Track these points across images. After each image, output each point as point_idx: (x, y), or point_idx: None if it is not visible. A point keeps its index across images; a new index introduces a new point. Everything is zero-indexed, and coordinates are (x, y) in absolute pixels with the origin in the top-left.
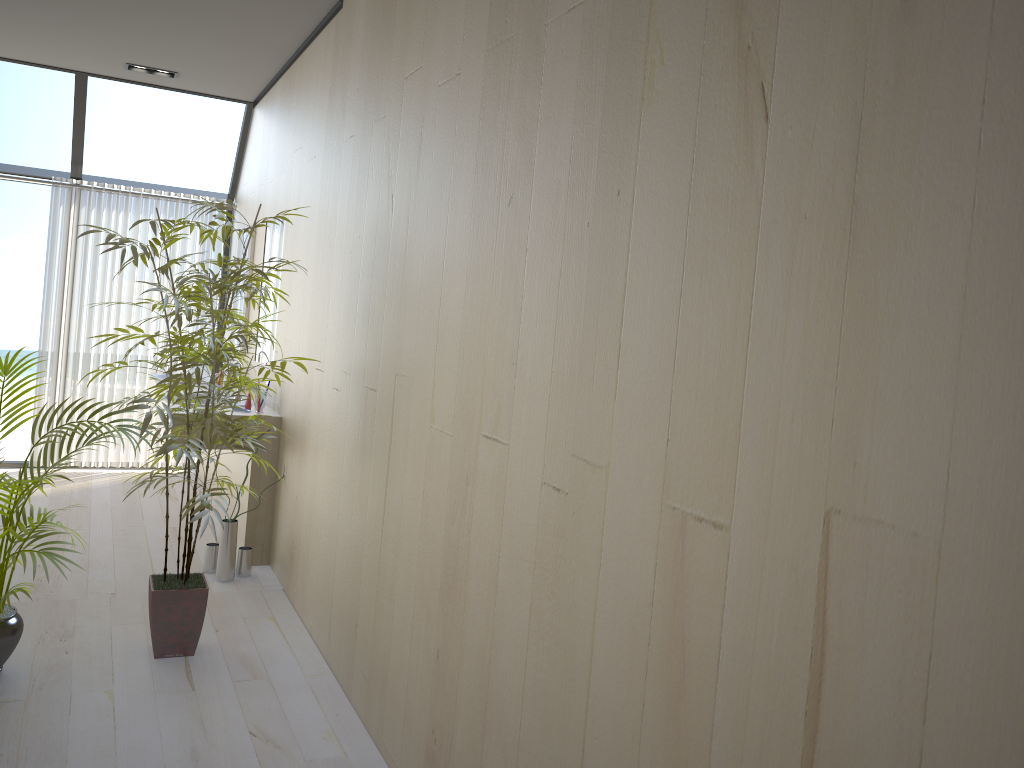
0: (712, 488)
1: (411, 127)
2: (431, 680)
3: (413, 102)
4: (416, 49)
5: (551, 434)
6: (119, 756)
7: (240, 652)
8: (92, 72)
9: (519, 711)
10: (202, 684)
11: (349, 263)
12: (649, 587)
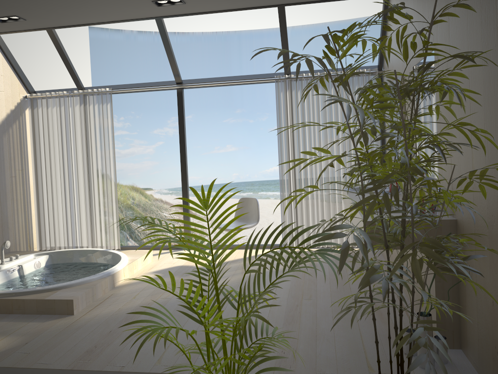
0: None
1: None
2: None
3: None
4: None
5: None
6: None
7: None
8: (286, 2)
9: None
10: None
11: None
12: None
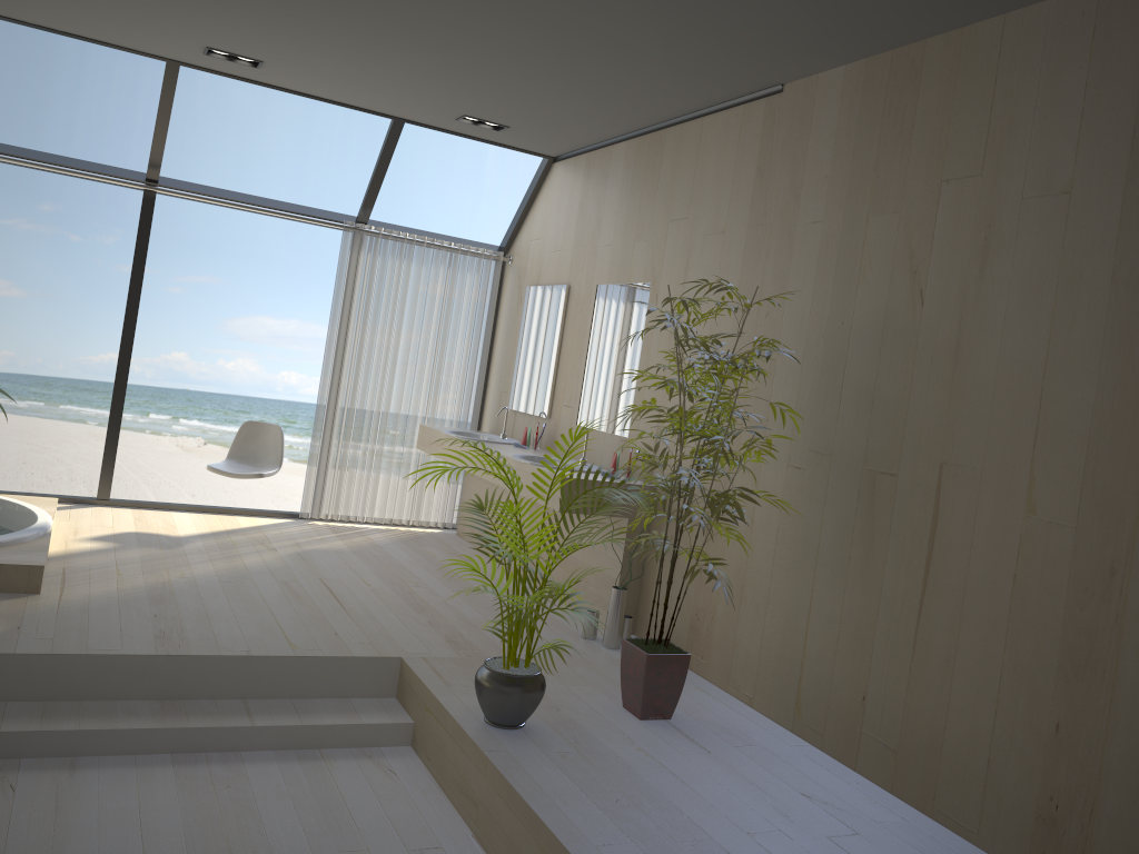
0: None
1: (960, 230)
2: (1043, 751)
3: (963, 206)
4: (966, 157)
5: None
6: (716, 807)
7: (707, 718)
8: (412, 119)
9: None
10: (709, 746)
11: (819, 346)
12: None
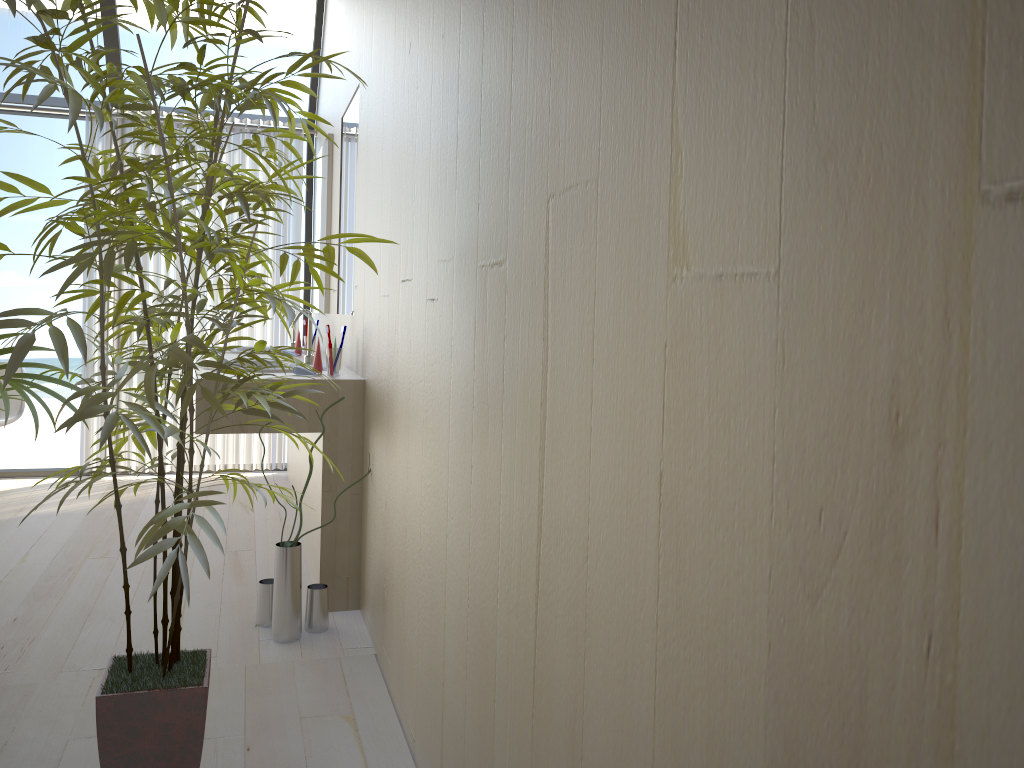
0: None
1: None
2: None
3: None
4: None
5: None
6: None
7: None
8: None
9: None
10: None
11: (440, 58)
12: None
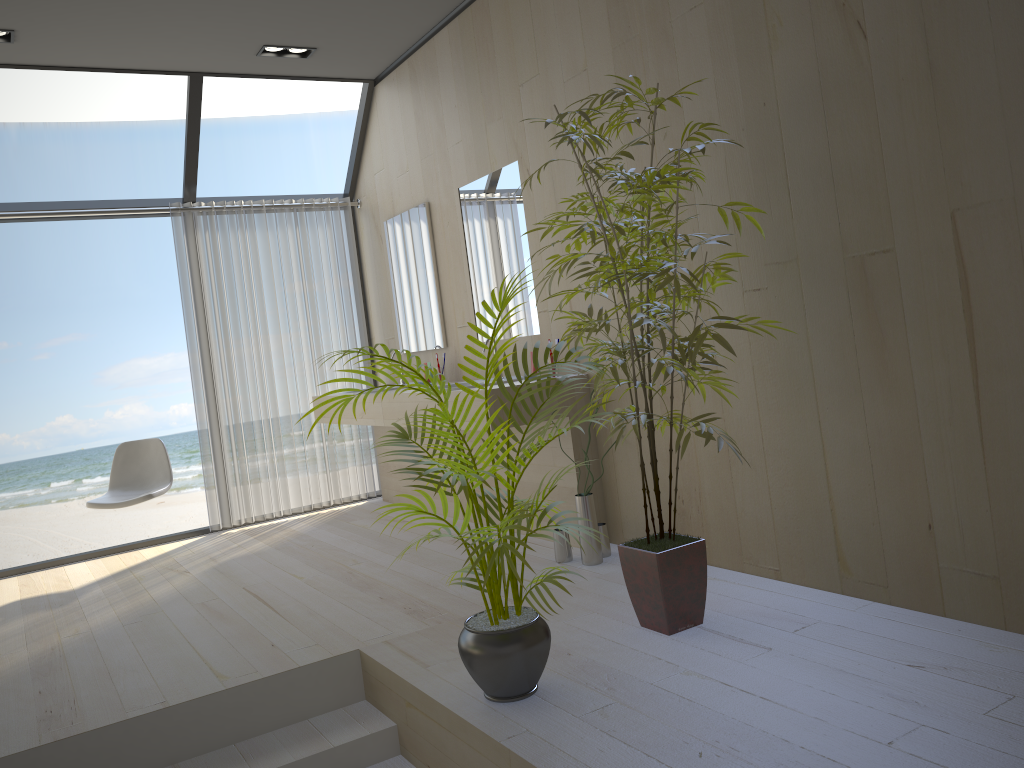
0: None
1: None
2: None
3: None
4: None
5: None
6: (827, 720)
7: (742, 609)
8: (209, 70)
9: None
10: (766, 642)
11: (741, 142)
12: None
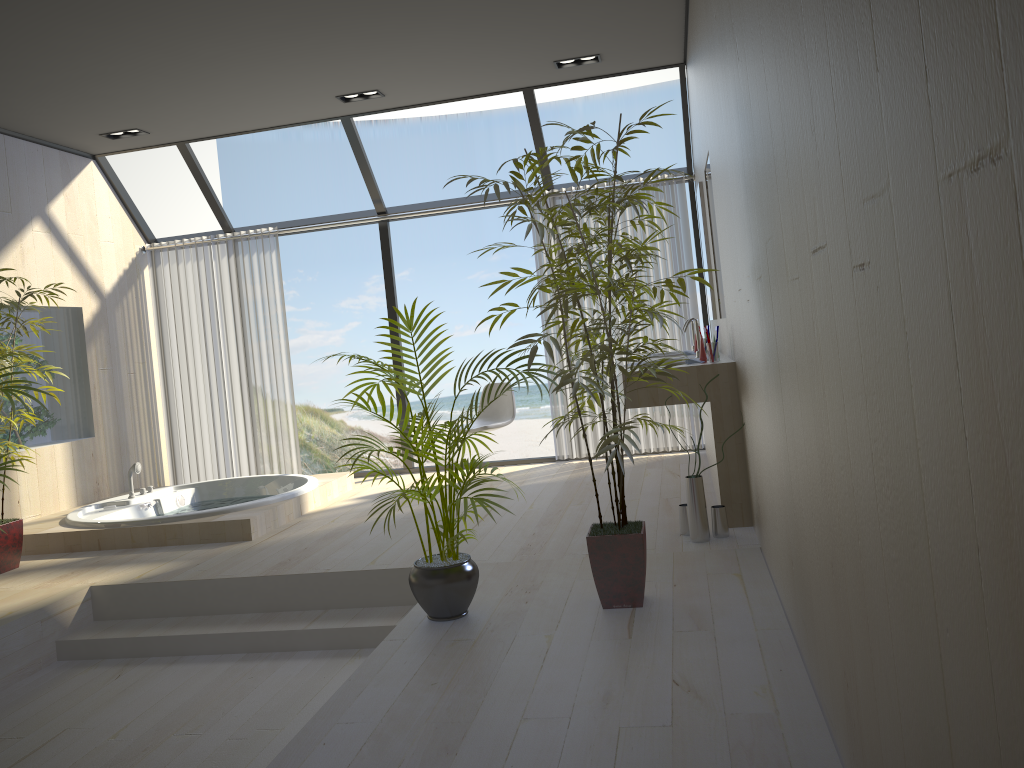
0: (978, 91)
1: None
2: (834, 606)
3: None
4: None
5: (846, 192)
6: (534, 693)
7: (691, 605)
8: (534, 84)
9: (888, 619)
10: (640, 633)
11: (732, 153)
12: (951, 341)
